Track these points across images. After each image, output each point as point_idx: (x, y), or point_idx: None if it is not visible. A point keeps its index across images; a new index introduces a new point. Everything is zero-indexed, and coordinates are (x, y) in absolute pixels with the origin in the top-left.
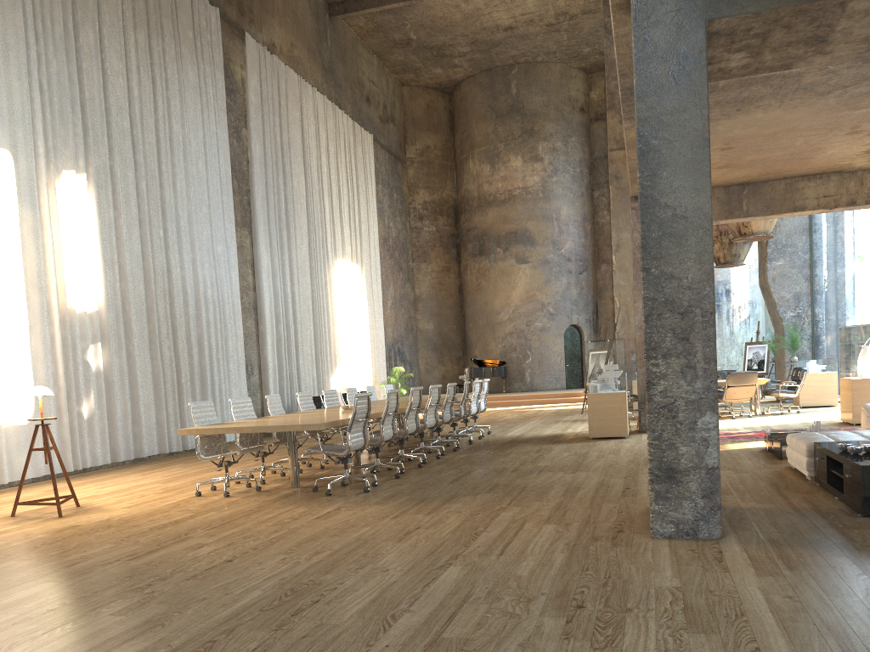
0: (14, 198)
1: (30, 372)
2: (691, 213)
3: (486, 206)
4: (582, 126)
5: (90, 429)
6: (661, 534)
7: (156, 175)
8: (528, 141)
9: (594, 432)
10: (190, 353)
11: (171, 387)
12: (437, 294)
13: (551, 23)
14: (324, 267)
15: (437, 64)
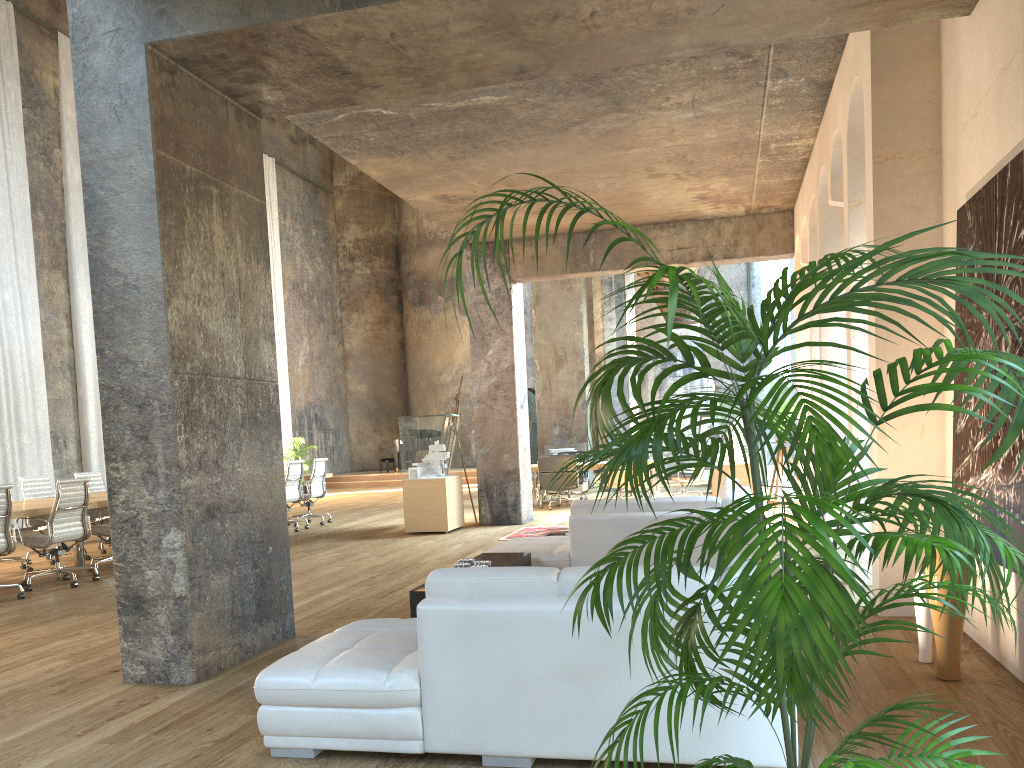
0: None
1: None
2: (142, 282)
3: (426, 246)
4: None
5: None
6: (132, 677)
7: None
8: None
9: (411, 526)
10: None
11: None
12: (373, 349)
13: None
14: None
15: None
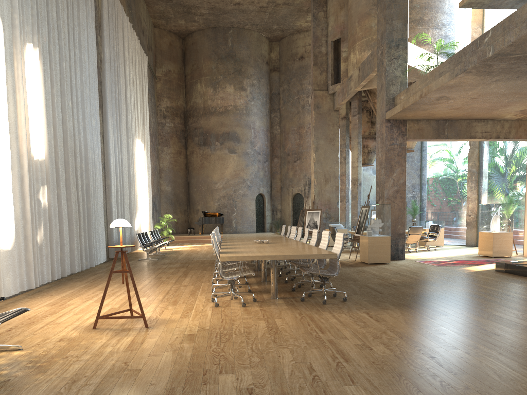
0: (3, 58)
1: (12, 206)
2: None
3: (209, 114)
4: (267, 73)
5: (40, 254)
6: None
7: (68, 59)
8: (237, 77)
9: (371, 260)
10: (83, 198)
11: (75, 223)
12: (174, 168)
13: (263, 6)
14: (131, 143)
15: (183, 18)
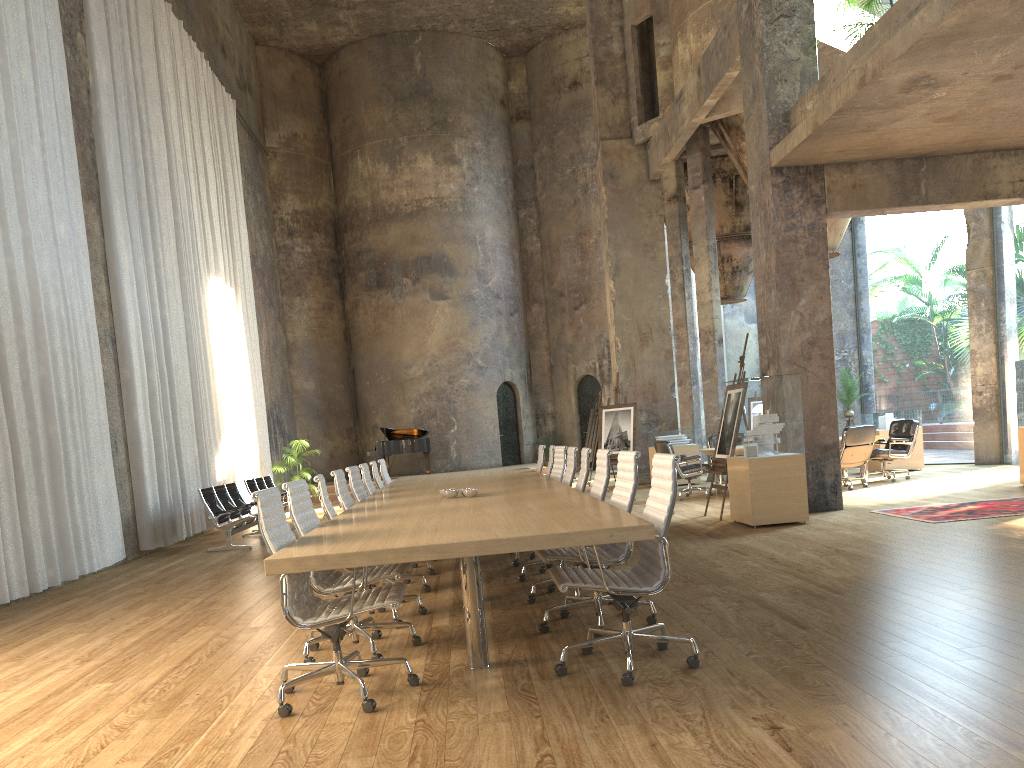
0: None
1: None
2: None
3: (385, 221)
4: (504, 125)
5: None
6: None
7: None
8: (440, 136)
9: (760, 517)
10: (31, 412)
11: (3, 476)
12: (318, 340)
13: None
14: (196, 286)
15: (313, 17)
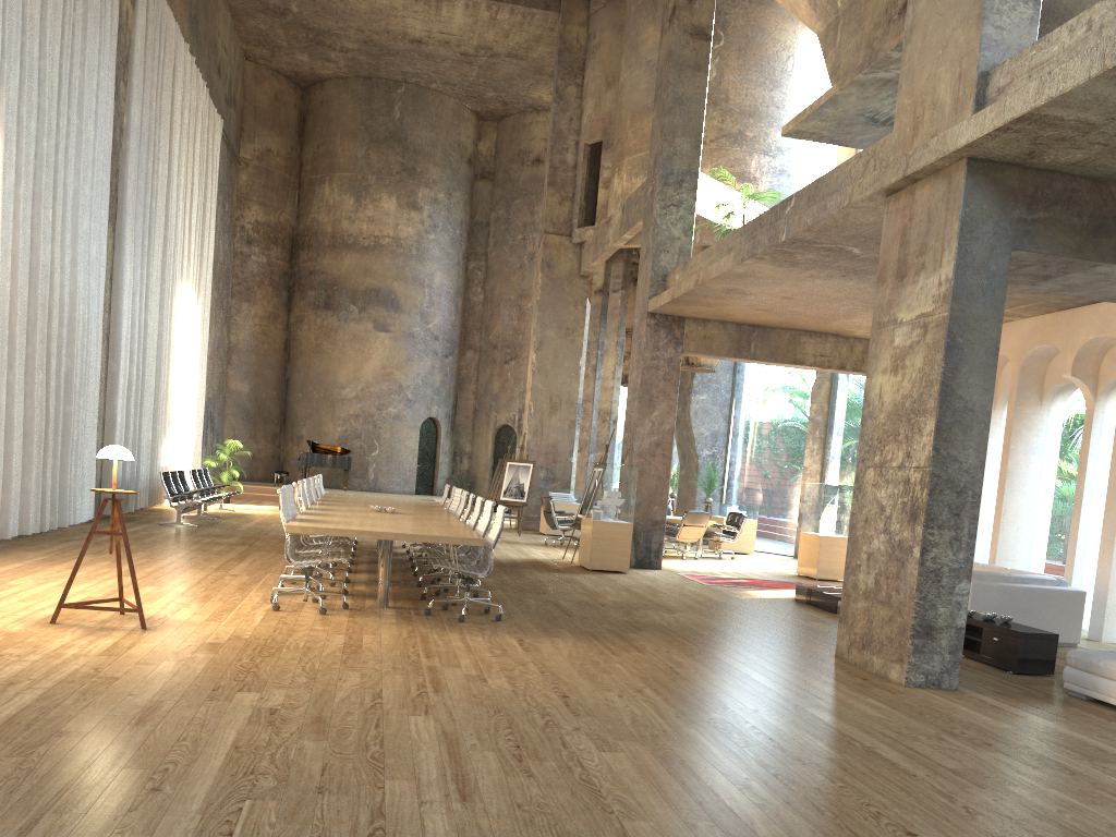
0: None
1: None
2: (977, 408)
3: (342, 249)
4: (467, 181)
5: None
6: (913, 683)
7: (54, 131)
8: (407, 182)
9: (595, 563)
10: (58, 394)
11: (37, 440)
12: (259, 347)
13: (468, 53)
14: (170, 292)
15: (306, 50)
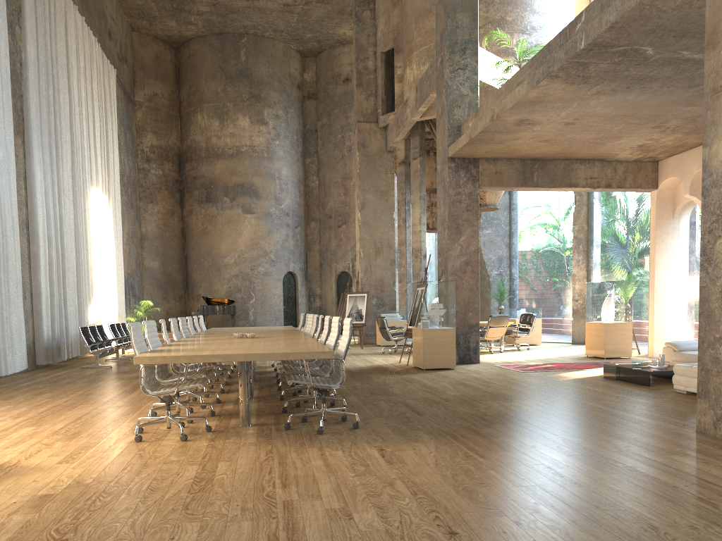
0: None
1: None
2: None
3: (214, 158)
4: (298, 101)
5: None
6: None
7: None
8: (255, 105)
9: (427, 364)
10: None
11: None
12: (163, 234)
13: (289, 3)
14: (83, 193)
15: (173, 17)
